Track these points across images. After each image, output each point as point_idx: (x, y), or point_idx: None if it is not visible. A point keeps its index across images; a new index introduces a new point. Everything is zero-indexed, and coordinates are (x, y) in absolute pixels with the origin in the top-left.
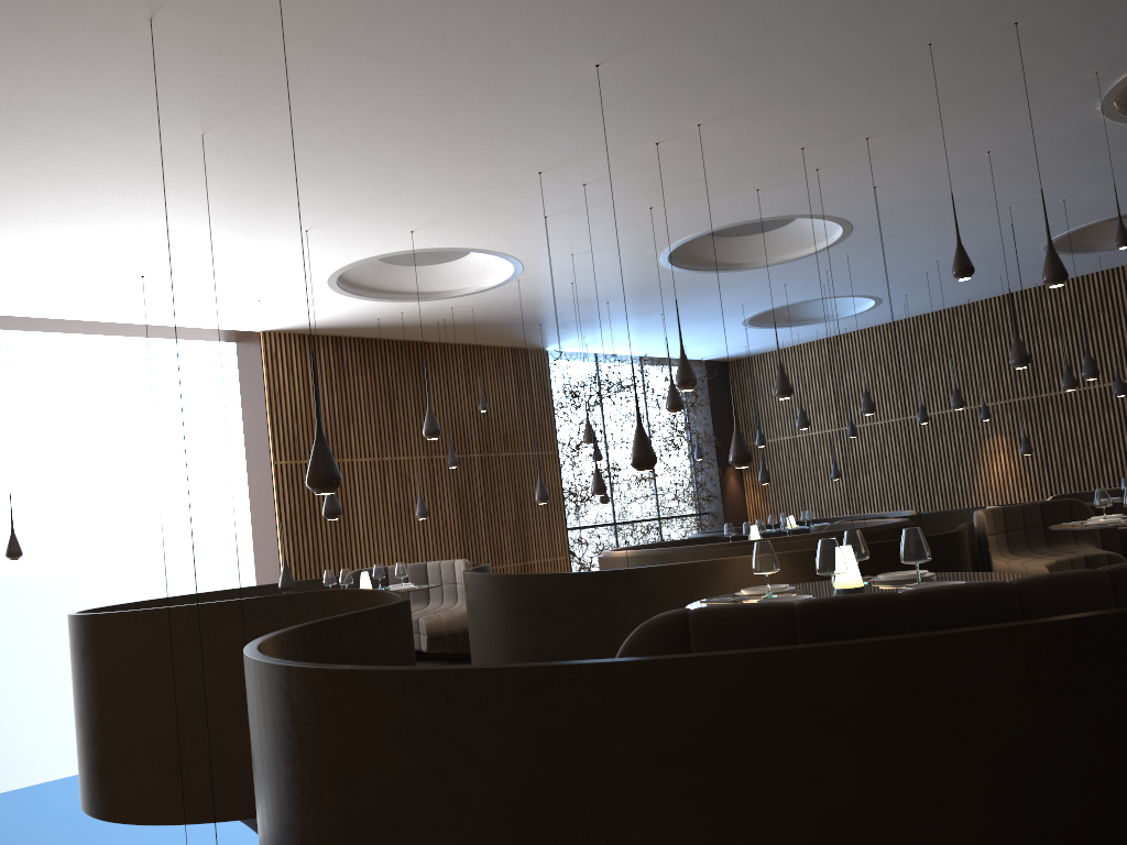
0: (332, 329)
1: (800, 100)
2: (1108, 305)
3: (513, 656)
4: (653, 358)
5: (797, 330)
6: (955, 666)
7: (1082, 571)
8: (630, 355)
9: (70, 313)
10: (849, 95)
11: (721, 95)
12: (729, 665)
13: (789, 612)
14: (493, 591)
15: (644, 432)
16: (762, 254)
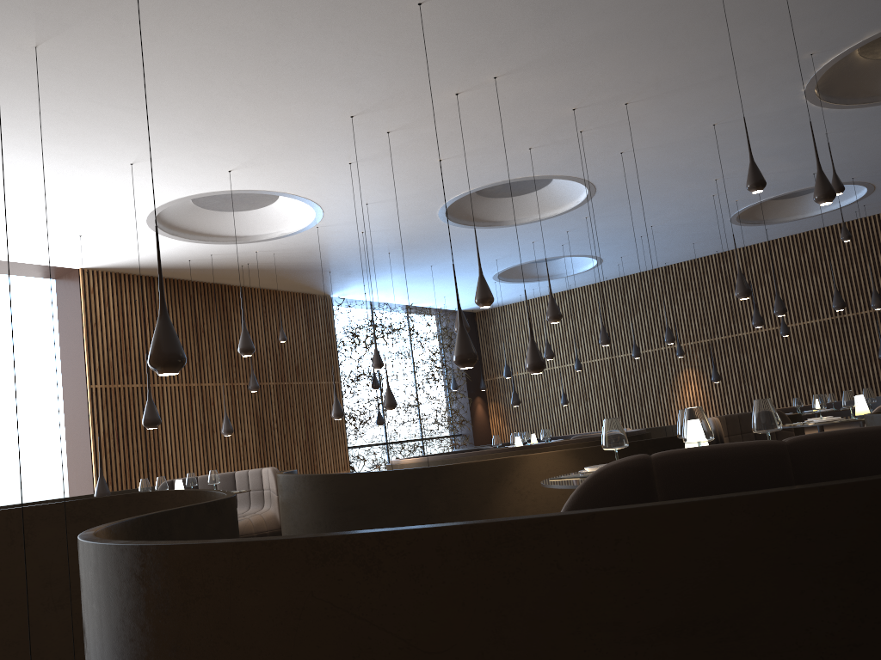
0: (147, 269)
1: (582, 59)
2: (770, 268)
3: None
4: (417, 307)
5: (533, 285)
6: None
7: None
8: (399, 304)
9: None
10: (622, 58)
11: (519, 47)
12: (743, 509)
13: (781, 450)
14: (308, 490)
15: (466, 332)
16: (519, 214)
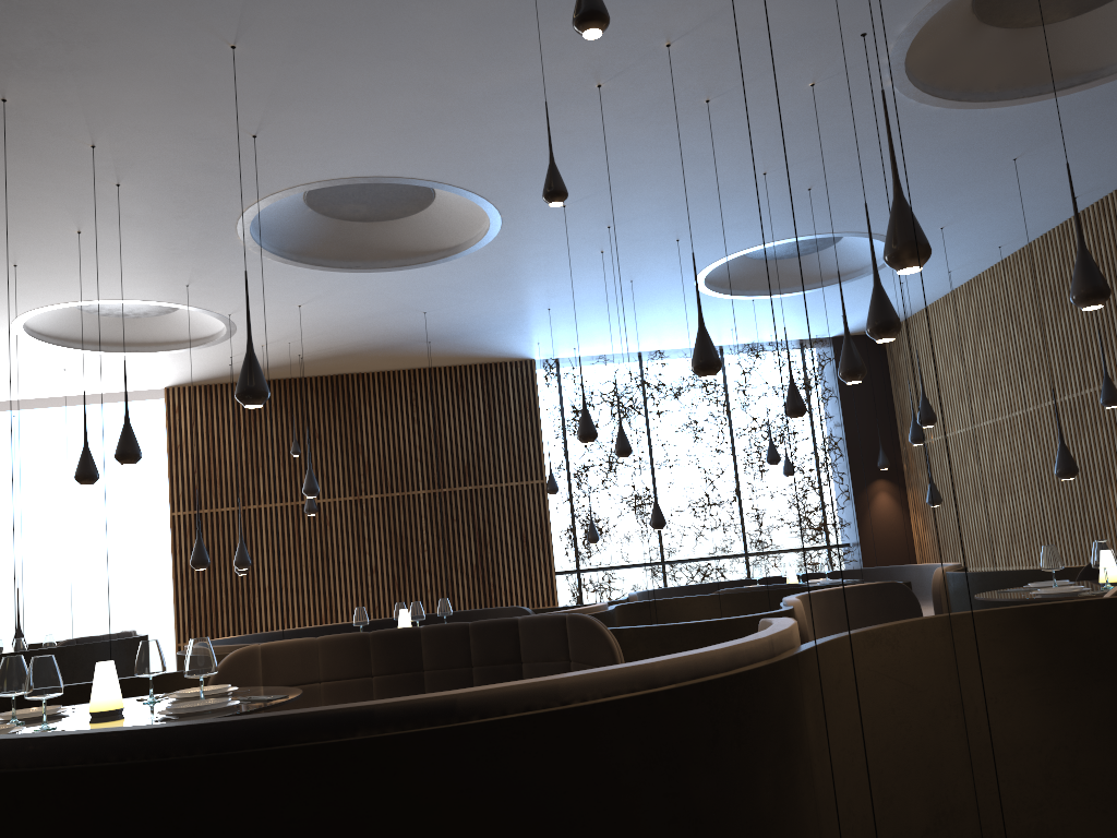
0: (223, 377)
1: None
2: None
3: None
4: (733, 345)
5: (861, 288)
6: None
7: None
8: (685, 348)
9: None
10: None
11: None
12: None
13: None
14: None
15: None
16: (466, 229)
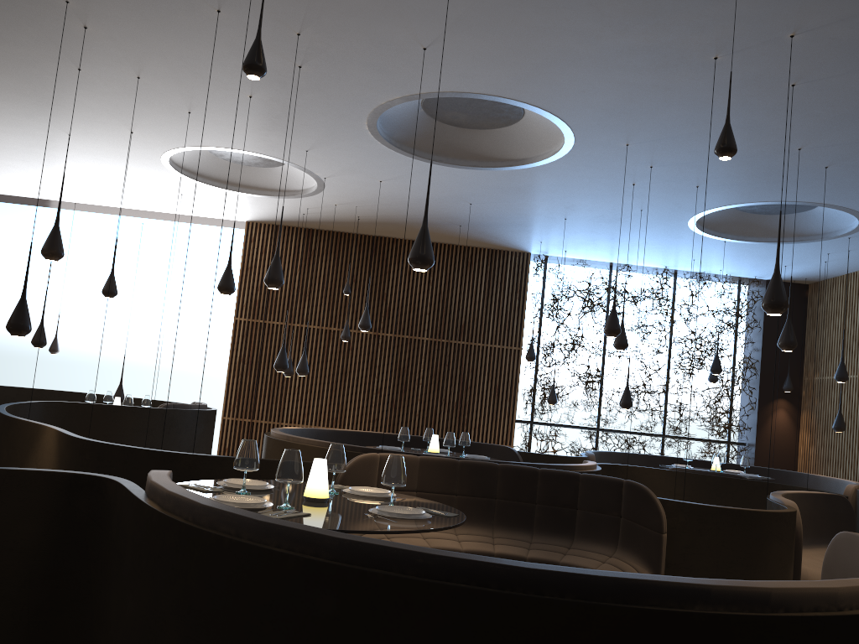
0: (293, 222)
1: None
2: None
3: None
4: (686, 272)
5: (814, 248)
6: None
7: None
8: (649, 267)
9: (102, 201)
10: None
11: None
12: None
13: None
14: None
15: None
16: (537, 147)
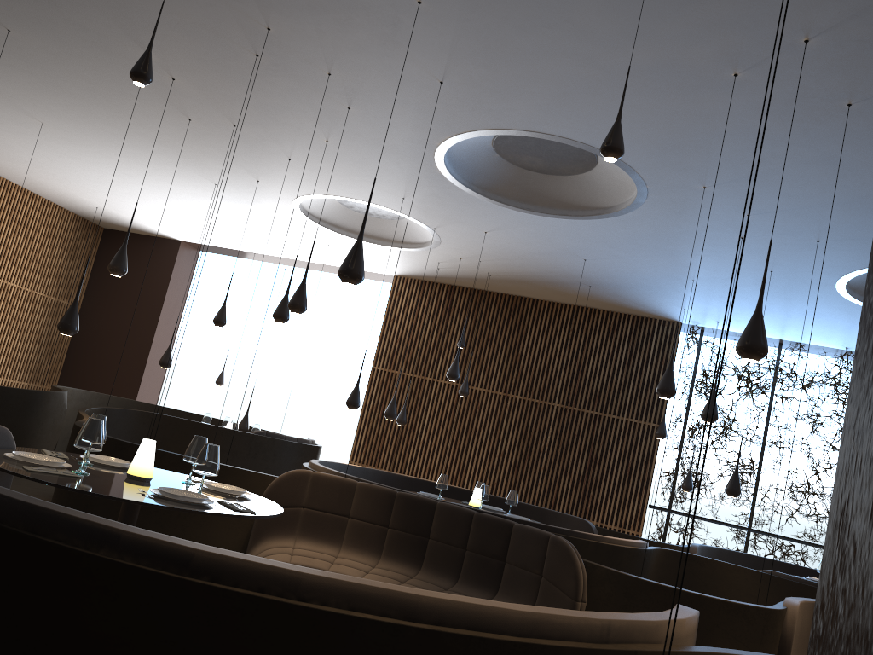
0: (434, 277)
1: (132, 12)
2: None
3: None
4: None
5: None
6: None
7: None
8: (826, 347)
9: (273, 252)
10: None
11: (93, 26)
12: None
13: None
14: None
15: None
16: (620, 193)
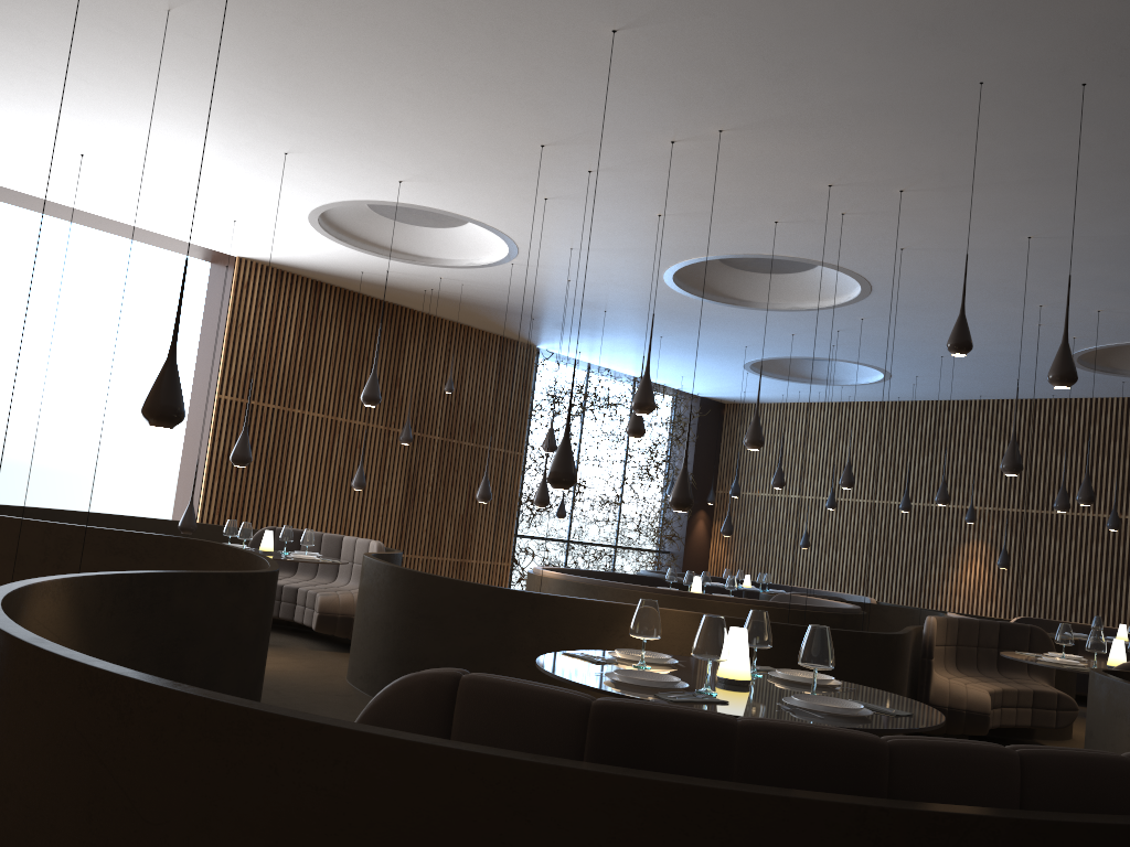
0: (314, 272)
1: (835, 128)
2: (1122, 434)
3: (389, 658)
4: None
5: (799, 387)
6: (774, 843)
7: (985, 746)
8: (624, 373)
9: (32, 188)
10: (889, 134)
11: (749, 100)
12: (468, 767)
13: (582, 710)
14: (386, 583)
15: (569, 447)
16: (773, 297)
